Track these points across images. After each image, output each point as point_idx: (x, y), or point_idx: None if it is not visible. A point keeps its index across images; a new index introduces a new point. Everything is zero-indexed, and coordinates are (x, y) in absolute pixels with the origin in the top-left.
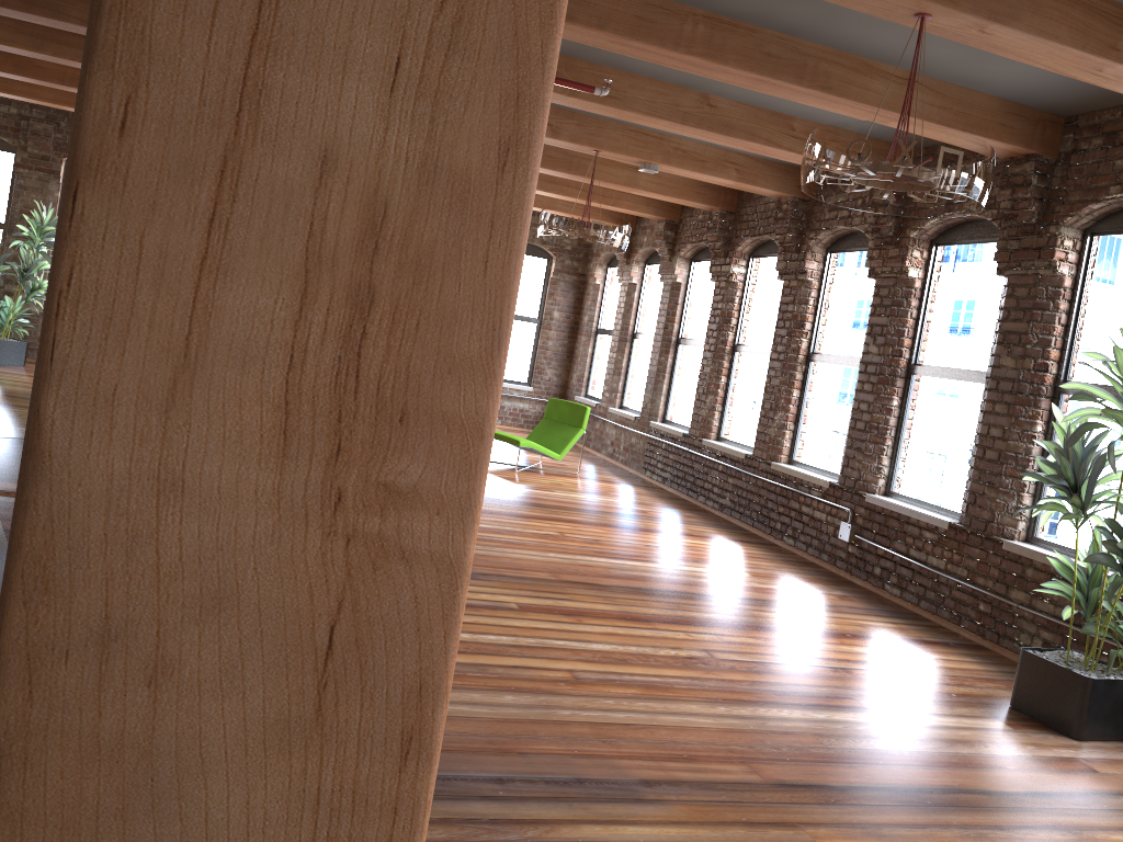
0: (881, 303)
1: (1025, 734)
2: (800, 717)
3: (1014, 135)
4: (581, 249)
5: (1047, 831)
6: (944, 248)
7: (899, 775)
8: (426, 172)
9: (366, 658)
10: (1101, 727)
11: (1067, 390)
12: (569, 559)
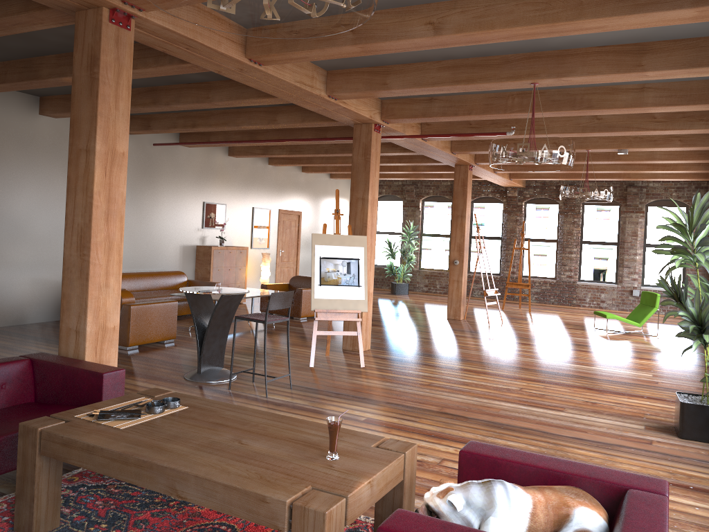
0: None
1: (647, 431)
2: (510, 406)
3: None
4: None
5: (541, 442)
6: None
7: (511, 422)
8: (84, 224)
9: (83, 270)
10: (698, 433)
11: None
12: (534, 361)
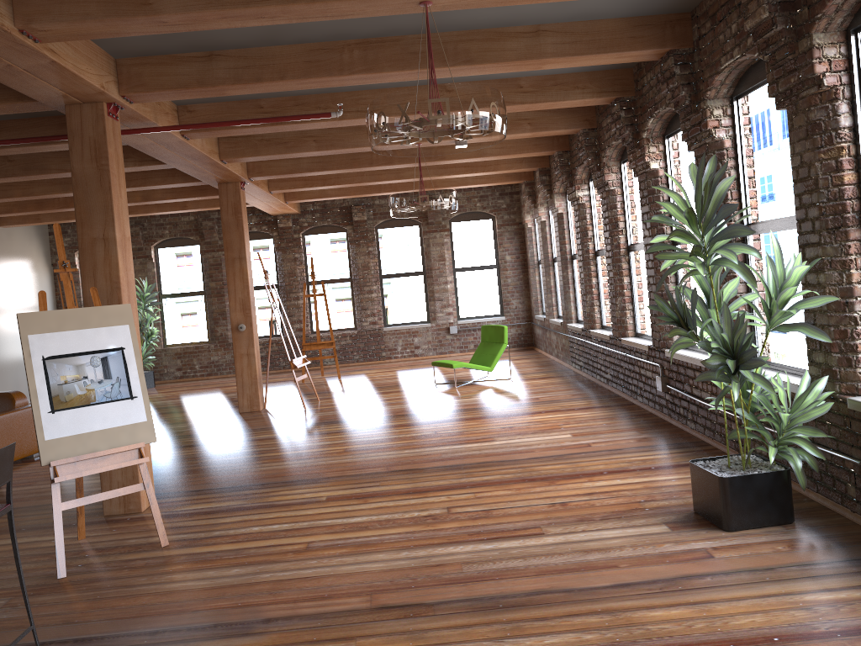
0: (643, 195)
1: (679, 533)
2: (467, 550)
3: (646, 41)
4: (514, 204)
5: (588, 616)
6: (672, 138)
7: (501, 586)
8: None
9: None
10: (750, 517)
11: None
12: (417, 452)
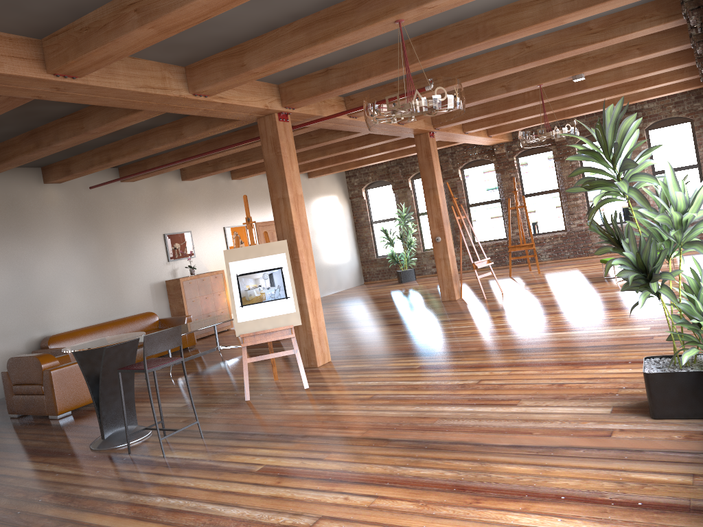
0: None
1: (613, 415)
2: (453, 410)
3: None
4: None
5: (465, 462)
6: None
7: (442, 436)
8: None
9: None
10: (673, 408)
11: None
12: (515, 337)
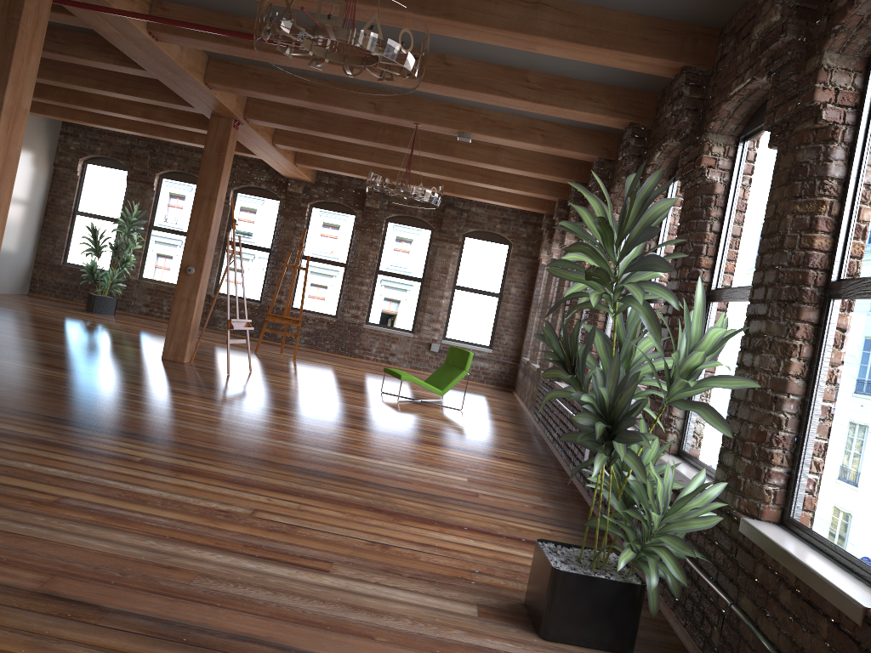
0: None
1: (484, 622)
2: (222, 562)
3: (660, 48)
4: (535, 236)
5: None
6: (678, 182)
7: (212, 616)
8: None
9: None
10: (576, 629)
11: (714, 297)
12: (289, 446)
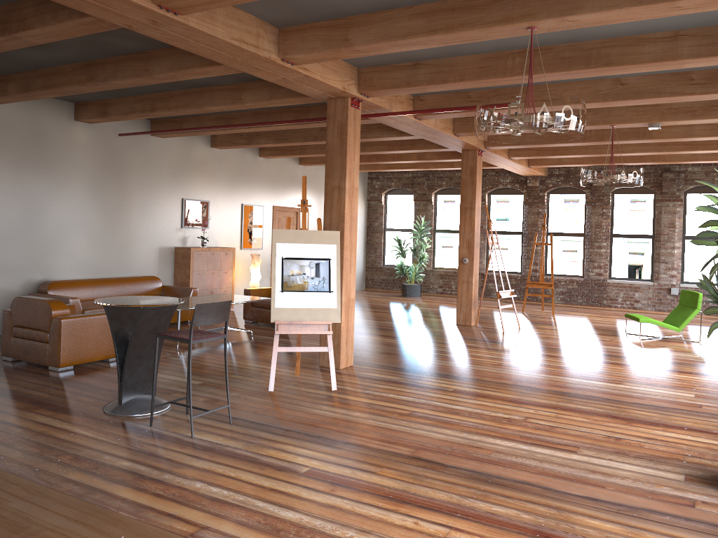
0: None
1: (688, 484)
2: (507, 445)
3: None
4: None
5: (540, 506)
6: None
7: (503, 471)
8: None
9: None
10: None
11: None
12: (549, 377)
